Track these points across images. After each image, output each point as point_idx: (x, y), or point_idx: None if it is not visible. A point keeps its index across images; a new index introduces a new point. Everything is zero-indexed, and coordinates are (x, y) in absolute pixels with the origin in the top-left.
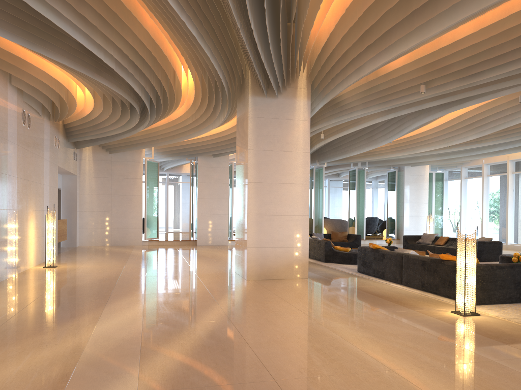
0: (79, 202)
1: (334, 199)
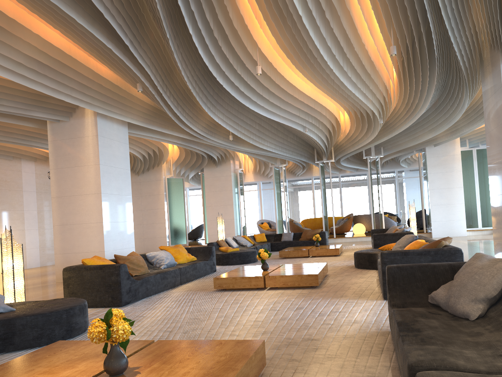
0: None
1: (405, 191)
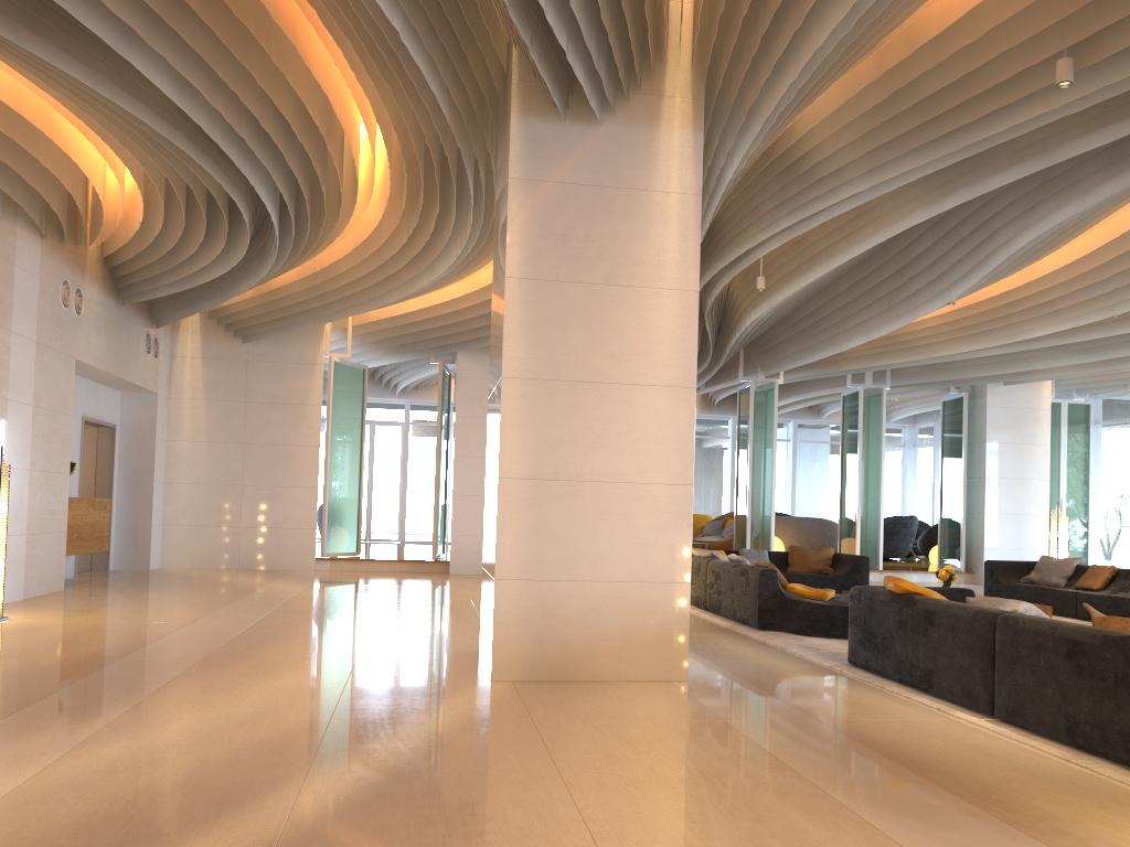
0: (164, 460)
1: (807, 472)
